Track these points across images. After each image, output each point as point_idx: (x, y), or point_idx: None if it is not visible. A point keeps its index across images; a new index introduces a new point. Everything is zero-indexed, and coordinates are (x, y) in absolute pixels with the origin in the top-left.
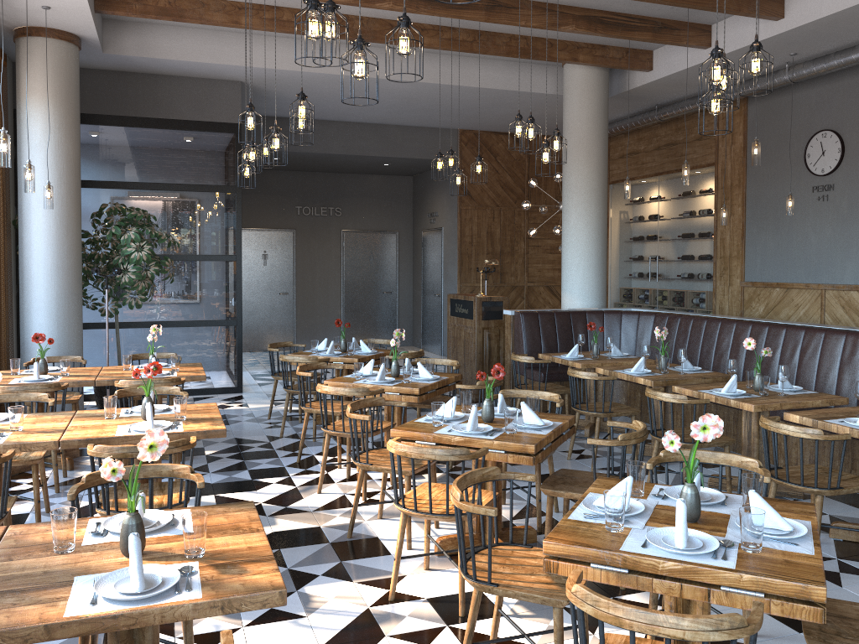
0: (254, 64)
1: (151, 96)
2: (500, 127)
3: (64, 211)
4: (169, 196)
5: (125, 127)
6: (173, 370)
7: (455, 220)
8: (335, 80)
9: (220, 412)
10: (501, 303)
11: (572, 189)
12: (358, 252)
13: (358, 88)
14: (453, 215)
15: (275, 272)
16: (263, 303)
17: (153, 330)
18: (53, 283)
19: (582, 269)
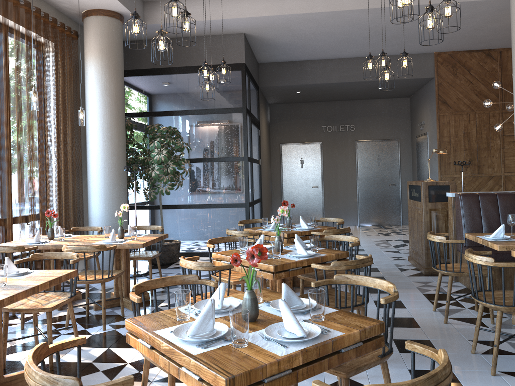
0: (242, 15)
1: (186, 51)
2: (470, 44)
3: (108, 129)
4: (198, 118)
5: (171, 75)
6: (131, 238)
7: (434, 124)
8: (306, 19)
9: (49, 280)
10: (447, 186)
11: None
12: (368, 156)
13: (329, 24)
14: (433, 121)
15: (309, 172)
16: (301, 193)
17: (123, 208)
18: (102, 177)
19: None
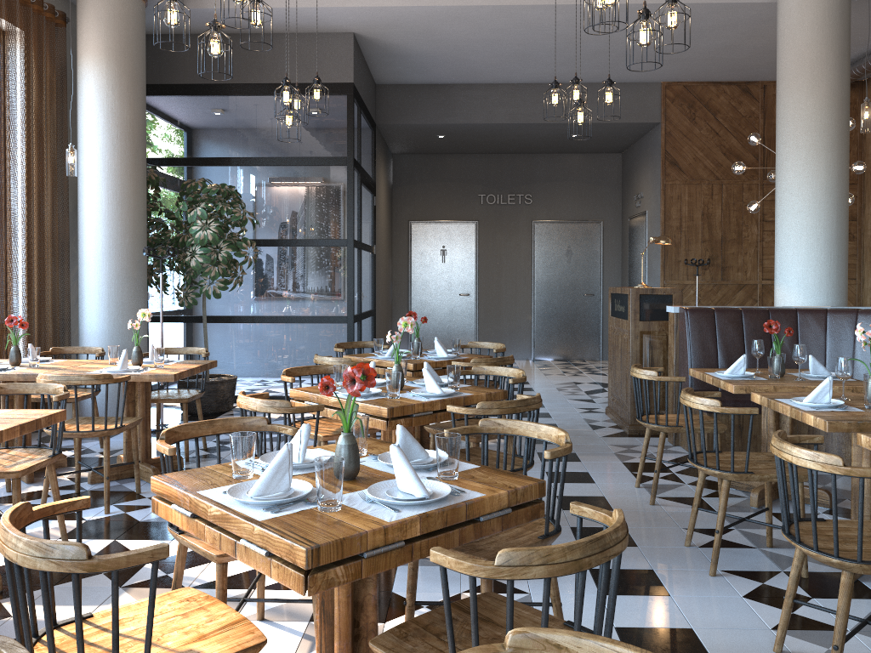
0: (350, 3)
1: (254, 58)
2: (717, 72)
3: (117, 184)
4: (272, 172)
5: (227, 97)
6: (154, 366)
7: (658, 199)
8: (457, 15)
9: (20, 424)
10: (669, 297)
11: (788, 131)
12: (552, 247)
13: (494, 26)
14: (656, 193)
15: (455, 269)
16: (441, 305)
17: (141, 316)
18: (104, 266)
19: (804, 249)
